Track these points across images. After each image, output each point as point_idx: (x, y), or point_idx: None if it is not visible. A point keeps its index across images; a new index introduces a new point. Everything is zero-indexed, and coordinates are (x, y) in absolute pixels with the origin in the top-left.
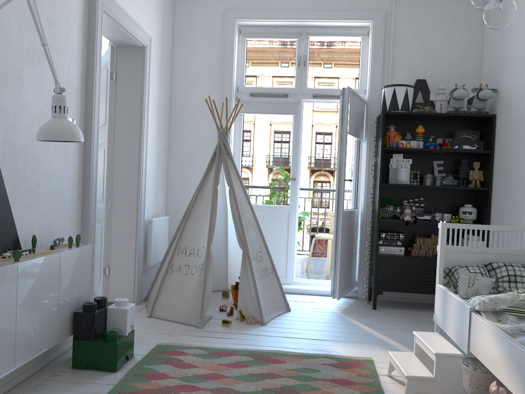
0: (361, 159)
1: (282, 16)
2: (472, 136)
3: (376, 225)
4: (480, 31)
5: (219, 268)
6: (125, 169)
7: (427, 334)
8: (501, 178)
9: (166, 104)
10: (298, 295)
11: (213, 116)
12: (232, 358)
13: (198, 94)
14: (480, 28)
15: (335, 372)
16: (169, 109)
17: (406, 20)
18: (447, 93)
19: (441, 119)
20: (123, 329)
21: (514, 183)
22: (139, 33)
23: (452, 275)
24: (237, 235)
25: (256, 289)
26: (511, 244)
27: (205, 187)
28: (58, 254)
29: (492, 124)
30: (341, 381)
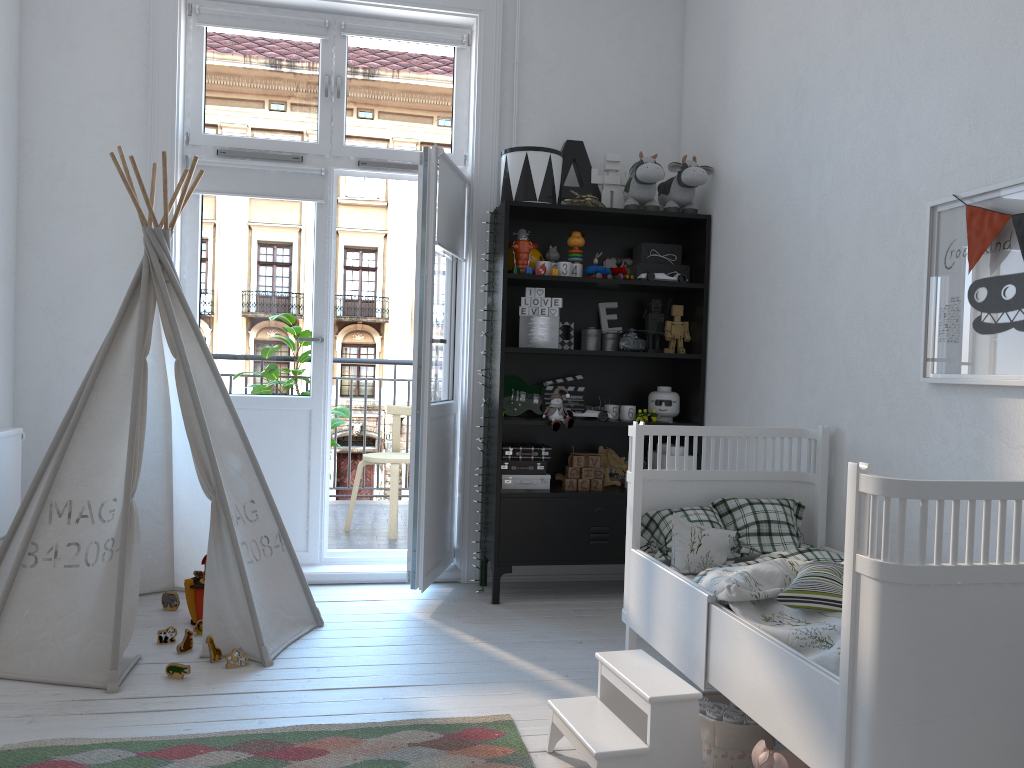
0: (460, 297)
1: None
2: (669, 255)
3: (496, 432)
4: (678, 56)
5: (154, 542)
6: None
7: (625, 655)
8: (725, 335)
9: (8, 164)
10: (335, 588)
11: (132, 194)
12: (199, 760)
13: (91, 144)
14: (678, 51)
15: (440, 761)
16: (16, 175)
17: (543, 20)
18: (622, 171)
19: (614, 221)
20: None
21: (750, 345)
22: None
23: (656, 529)
24: (199, 467)
25: (247, 587)
26: (757, 462)
27: (115, 359)
28: None
29: (705, 234)
30: None
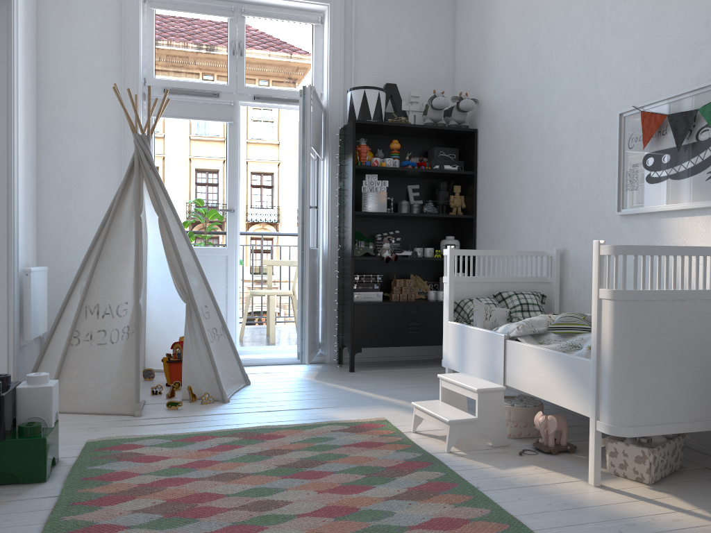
0: (320, 183)
1: None
2: (451, 155)
3: (350, 265)
4: (452, 31)
5: None
6: None
7: (455, 375)
8: (488, 202)
9: (33, 96)
10: (248, 367)
11: (127, 113)
12: (211, 441)
13: (85, 84)
14: (451, 28)
15: (353, 437)
16: (36, 104)
17: (369, 8)
18: (419, 103)
19: (417, 133)
20: (46, 417)
21: (506, 206)
22: None
23: (461, 310)
24: (177, 282)
25: (211, 355)
26: (517, 271)
27: (120, 216)
28: None
29: (474, 141)
30: (366, 445)
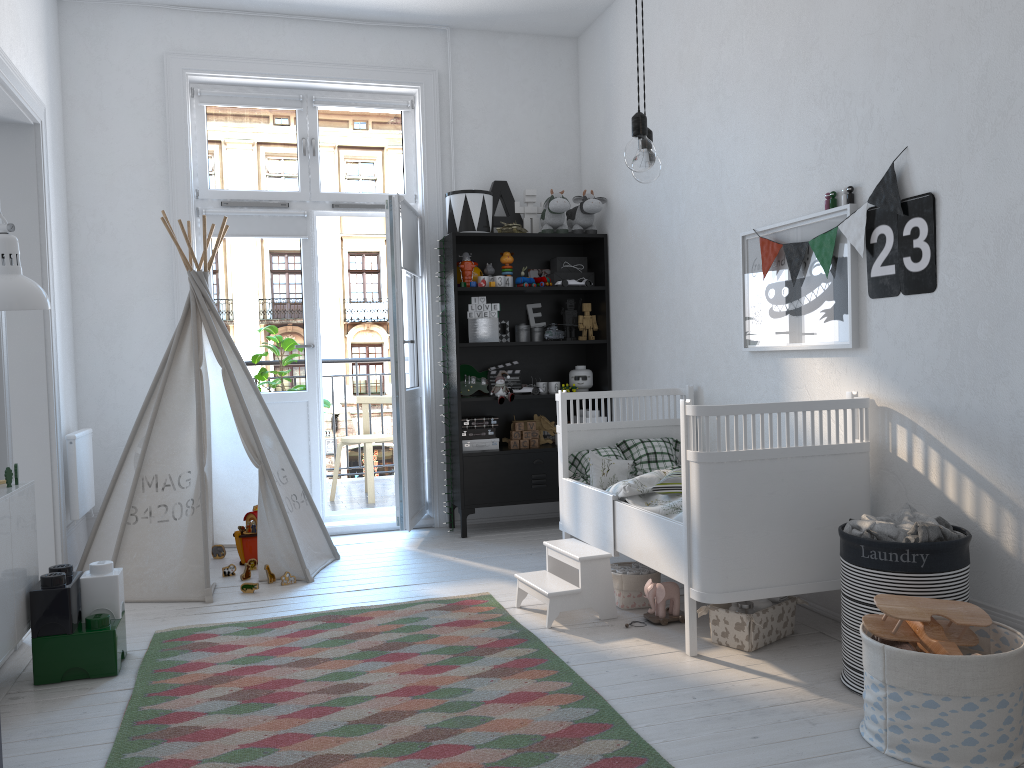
0: (419, 306)
1: (271, 71)
2: (578, 265)
3: (457, 408)
4: (575, 110)
5: None
6: (18, 348)
7: (562, 541)
8: (622, 324)
9: (64, 224)
10: (338, 537)
11: (179, 247)
12: (291, 627)
13: (125, 204)
14: (575, 106)
15: (448, 615)
16: (68, 232)
17: (470, 87)
18: (538, 201)
19: (534, 241)
20: (113, 608)
21: (640, 331)
22: (32, 102)
23: (579, 464)
24: (247, 444)
25: (291, 528)
26: (646, 414)
27: (176, 370)
28: (8, 496)
29: (603, 249)
30: (461, 623)
